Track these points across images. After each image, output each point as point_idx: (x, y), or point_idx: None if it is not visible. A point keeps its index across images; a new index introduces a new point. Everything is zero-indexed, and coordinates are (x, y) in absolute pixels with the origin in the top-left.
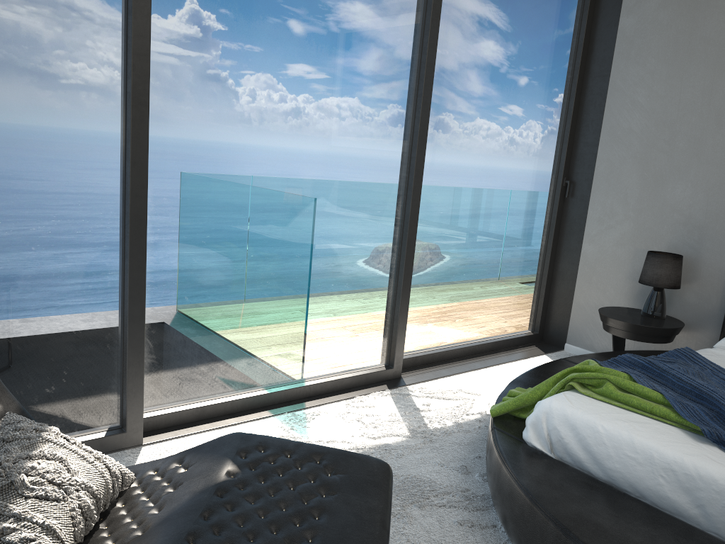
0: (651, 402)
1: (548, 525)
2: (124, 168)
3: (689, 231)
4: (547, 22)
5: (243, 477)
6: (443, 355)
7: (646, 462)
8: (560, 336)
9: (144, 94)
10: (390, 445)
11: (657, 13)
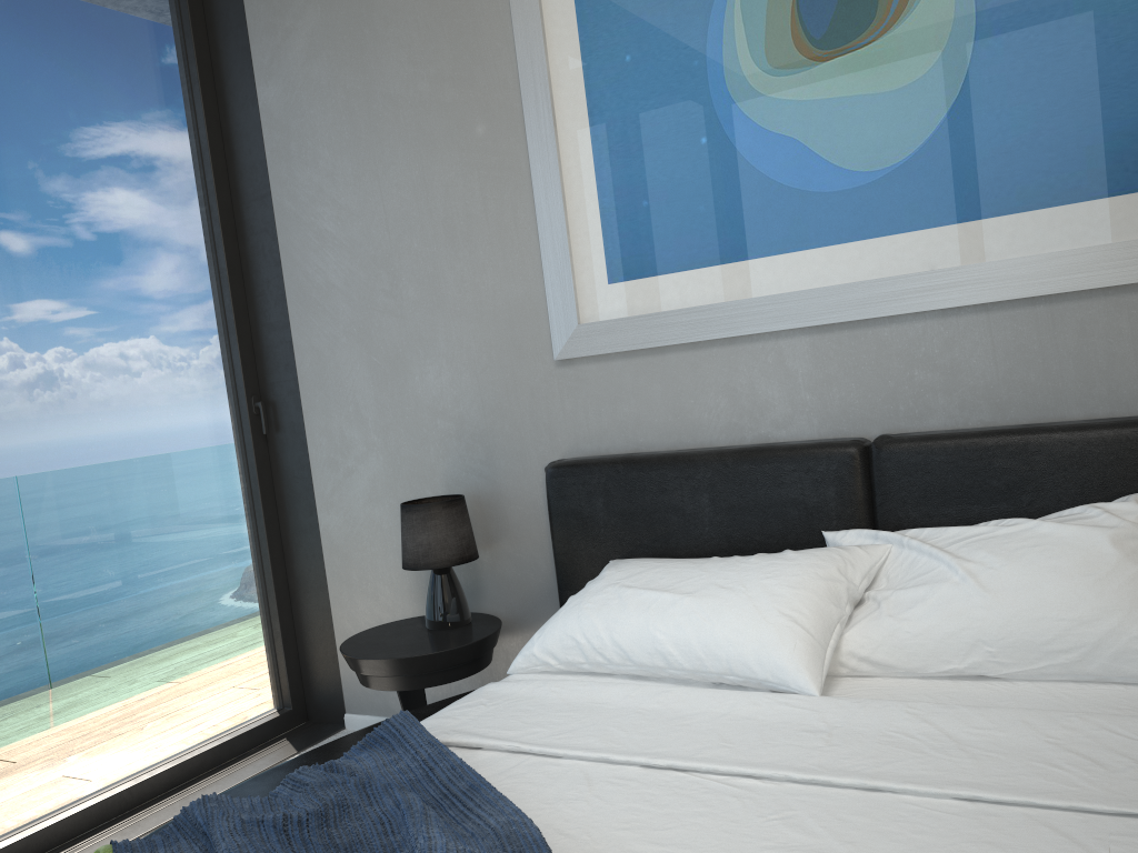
0: None
1: None
2: None
3: (468, 446)
4: (102, 109)
5: None
6: (22, 848)
7: None
8: (333, 702)
9: None
10: None
11: (309, 69)
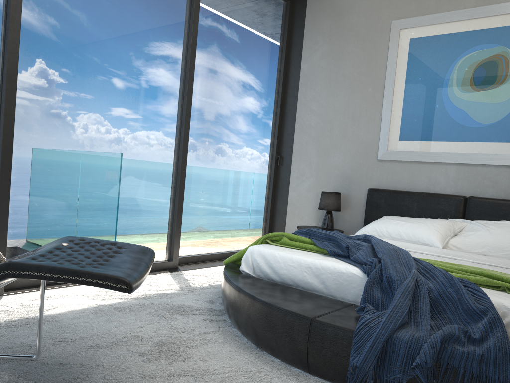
0: (305, 244)
1: (246, 298)
2: None
3: (343, 179)
4: (261, 64)
5: (71, 246)
6: (206, 257)
7: (298, 266)
8: None
9: (14, 76)
10: (167, 293)
11: (319, 62)
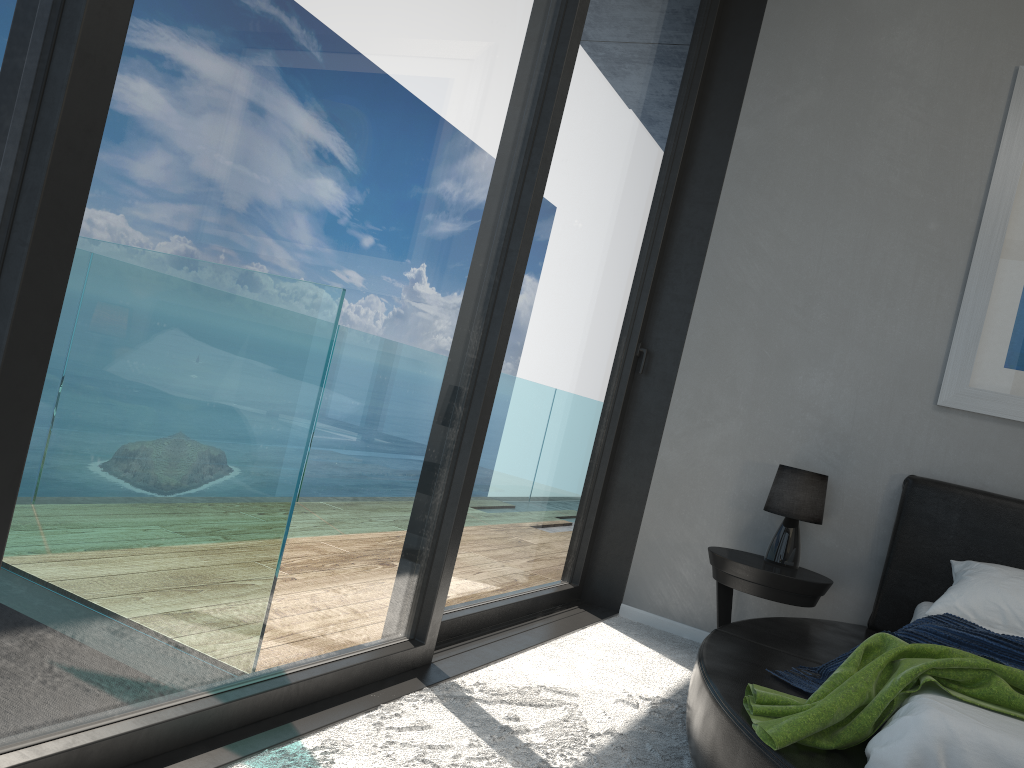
0: None
1: None
2: (46, 63)
3: (828, 440)
4: (656, 103)
5: None
6: (475, 619)
7: None
8: (612, 591)
9: None
10: None
11: (793, 130)
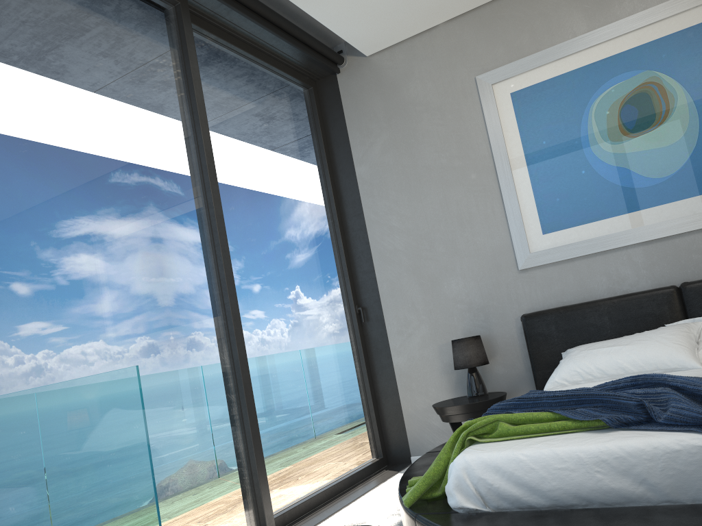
0: (545, 422)
1: None
2: None
3: (475, 314)
4: (300, 179)
5: None
6: (308, 504)
7: (577, 465)
8: (403, 451)
9: None
10: None
11: (383, 158)
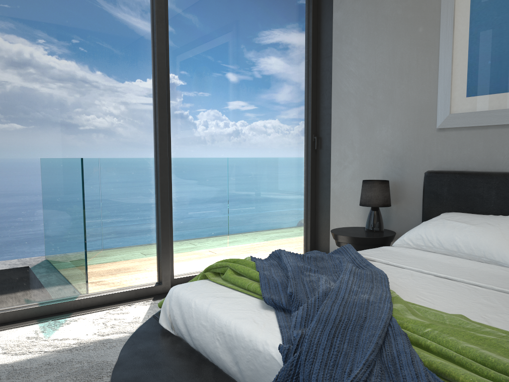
0: (252, 281)
1: None
2: None
3: (394, 161)
4: (276, 22)
5: None
6: None
7: (211, 328)
8: None
9: None
10: (110, 339)
11: (354, 5)
